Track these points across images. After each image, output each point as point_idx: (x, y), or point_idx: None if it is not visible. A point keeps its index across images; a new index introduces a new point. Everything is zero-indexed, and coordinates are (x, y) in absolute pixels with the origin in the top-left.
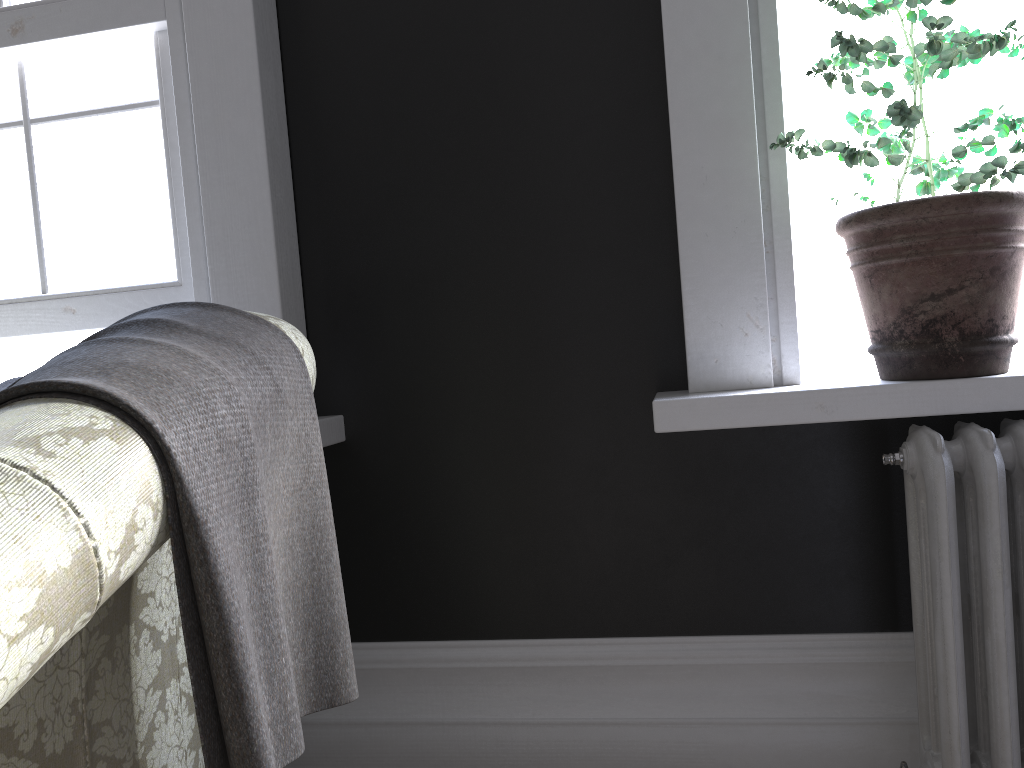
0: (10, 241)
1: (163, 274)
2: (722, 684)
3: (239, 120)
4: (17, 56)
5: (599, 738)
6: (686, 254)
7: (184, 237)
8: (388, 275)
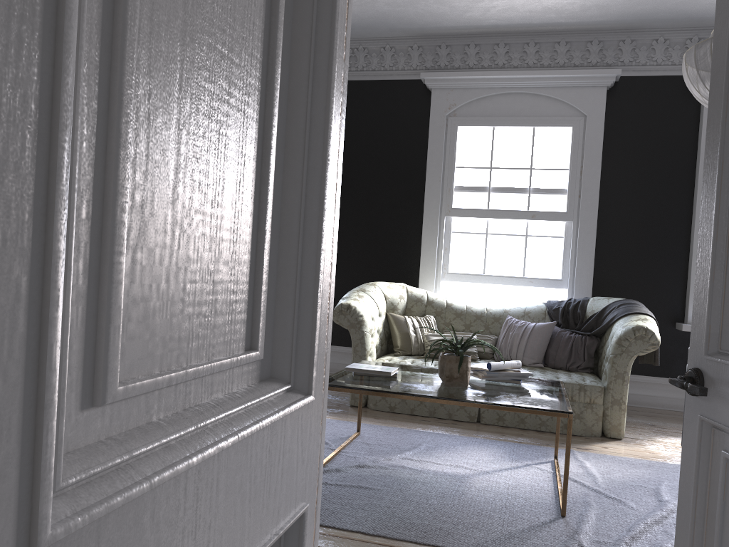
0: (515, 262)
1: (556, 276)
2: (682, 390)
3: (589, 247)
4: (527, 220)
5: (650, 399)
6: (691, 294)
7: (565, 269)
8: (613, 285)
